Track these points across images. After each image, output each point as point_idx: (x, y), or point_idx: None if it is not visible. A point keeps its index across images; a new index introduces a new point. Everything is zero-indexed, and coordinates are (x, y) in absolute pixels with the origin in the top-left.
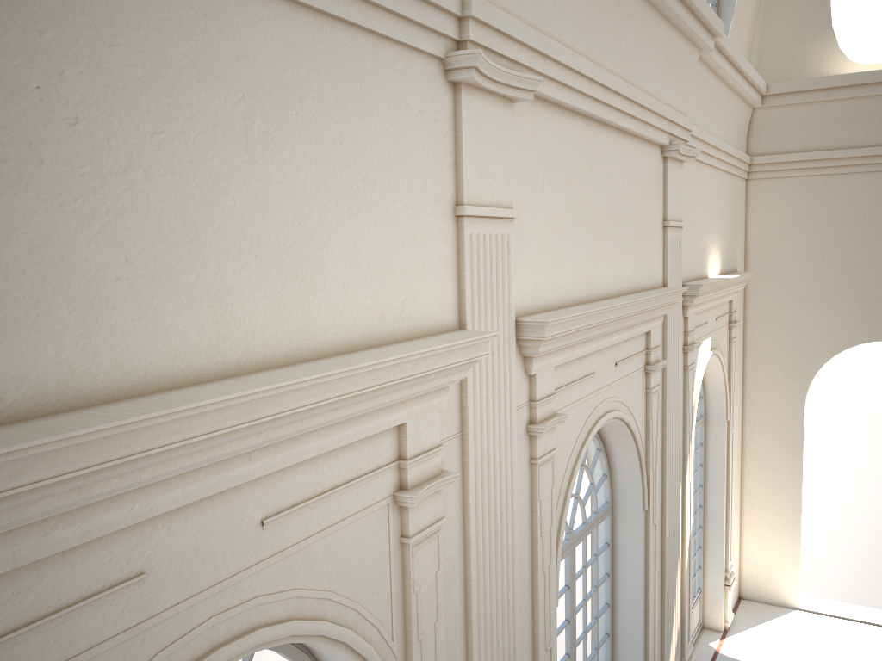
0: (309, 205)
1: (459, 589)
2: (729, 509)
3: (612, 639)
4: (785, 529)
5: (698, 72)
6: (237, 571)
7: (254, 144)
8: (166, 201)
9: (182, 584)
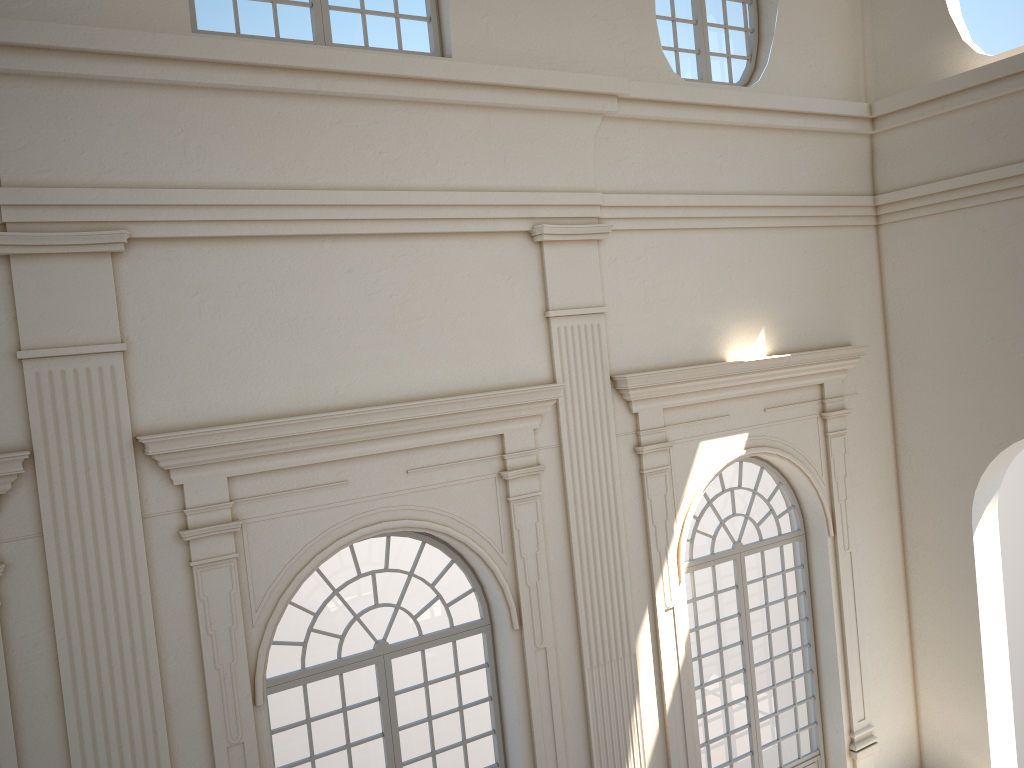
0: None
1: (47, 664)
2: (849, 651)
3: None
4: (965, 688)
5: (632, 133)
6: None
7: None
8: None
9: None
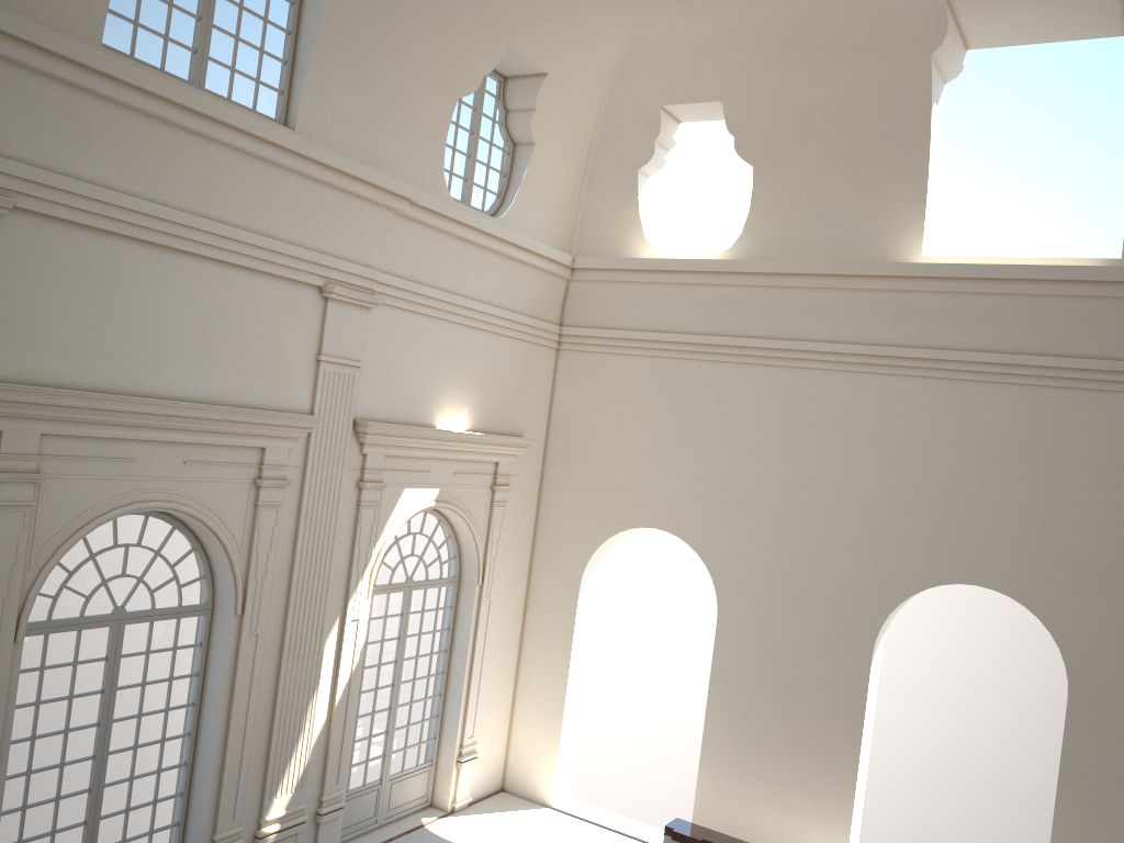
0: None
1: None
2: (473, 679)
3: (197, 740)
4: (549, 718)
5: (410, 230)
6: None
7: None
8: None
9: None
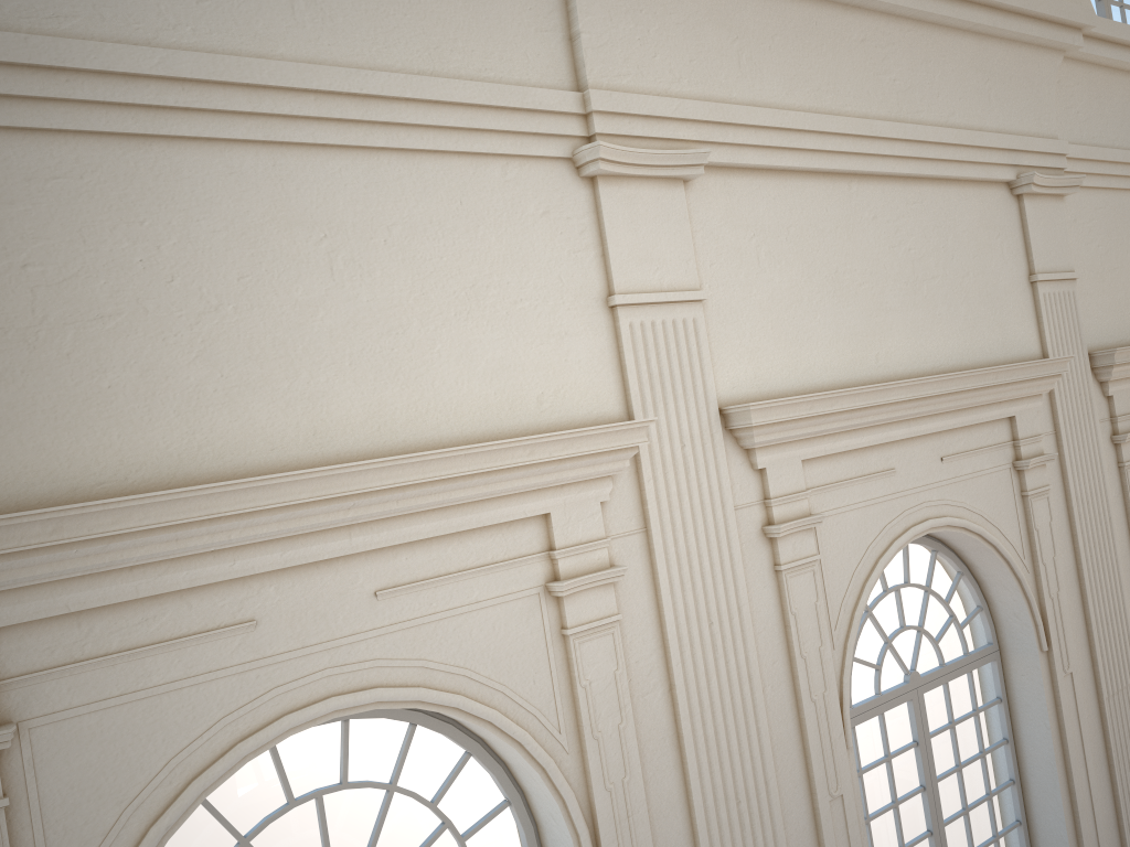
0: (407, 316)
1: (662, 698)
2: None
3: (1029, 830)
4: None
5: (1078, 77)
6: (351, 633)
7: (340, 272)
8: (255, 328)
9: (293, 636)
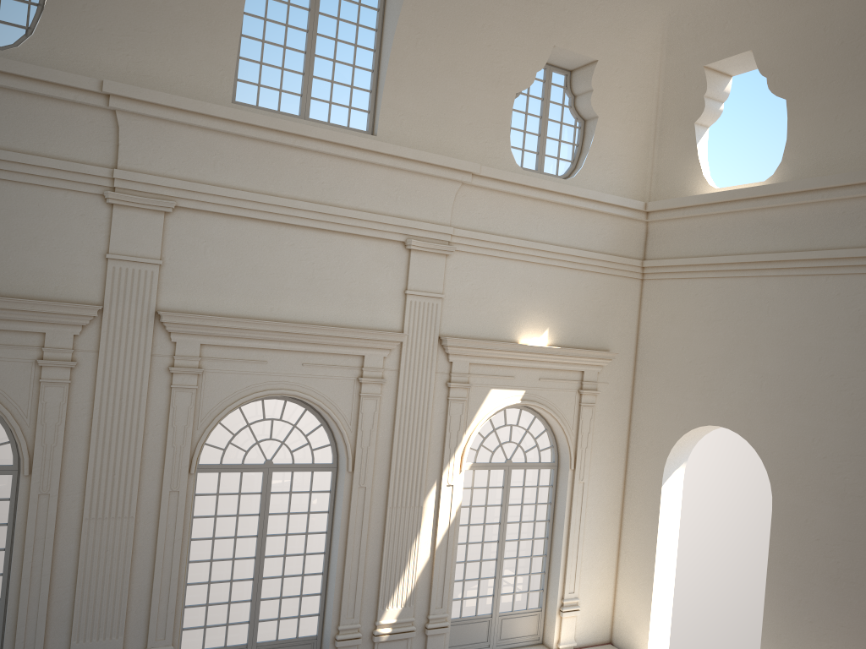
0: None
1: (86, 420)
2: (570, 545)
3: (329, 558)
4: (642, 586)
5: (480, 195)
6: None
7: None
8: None
9: None
